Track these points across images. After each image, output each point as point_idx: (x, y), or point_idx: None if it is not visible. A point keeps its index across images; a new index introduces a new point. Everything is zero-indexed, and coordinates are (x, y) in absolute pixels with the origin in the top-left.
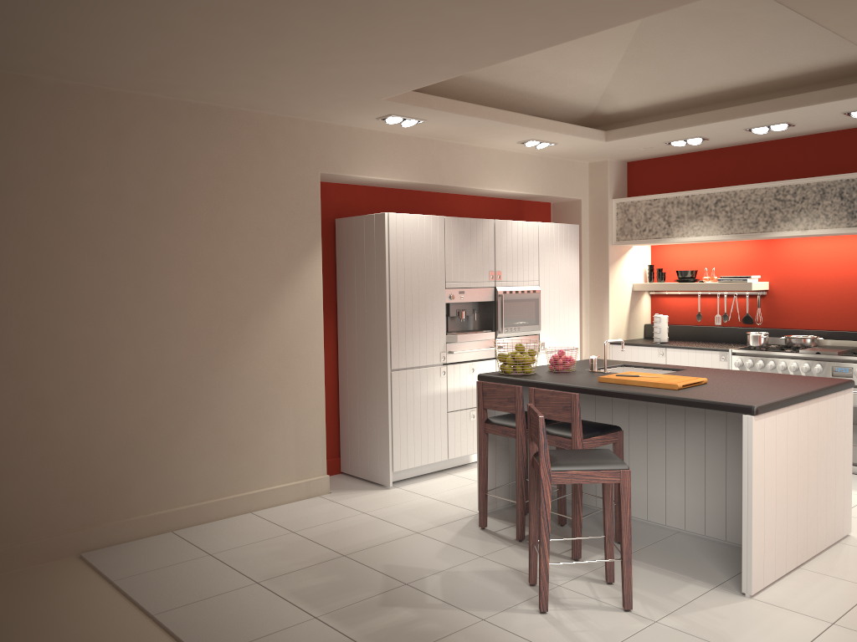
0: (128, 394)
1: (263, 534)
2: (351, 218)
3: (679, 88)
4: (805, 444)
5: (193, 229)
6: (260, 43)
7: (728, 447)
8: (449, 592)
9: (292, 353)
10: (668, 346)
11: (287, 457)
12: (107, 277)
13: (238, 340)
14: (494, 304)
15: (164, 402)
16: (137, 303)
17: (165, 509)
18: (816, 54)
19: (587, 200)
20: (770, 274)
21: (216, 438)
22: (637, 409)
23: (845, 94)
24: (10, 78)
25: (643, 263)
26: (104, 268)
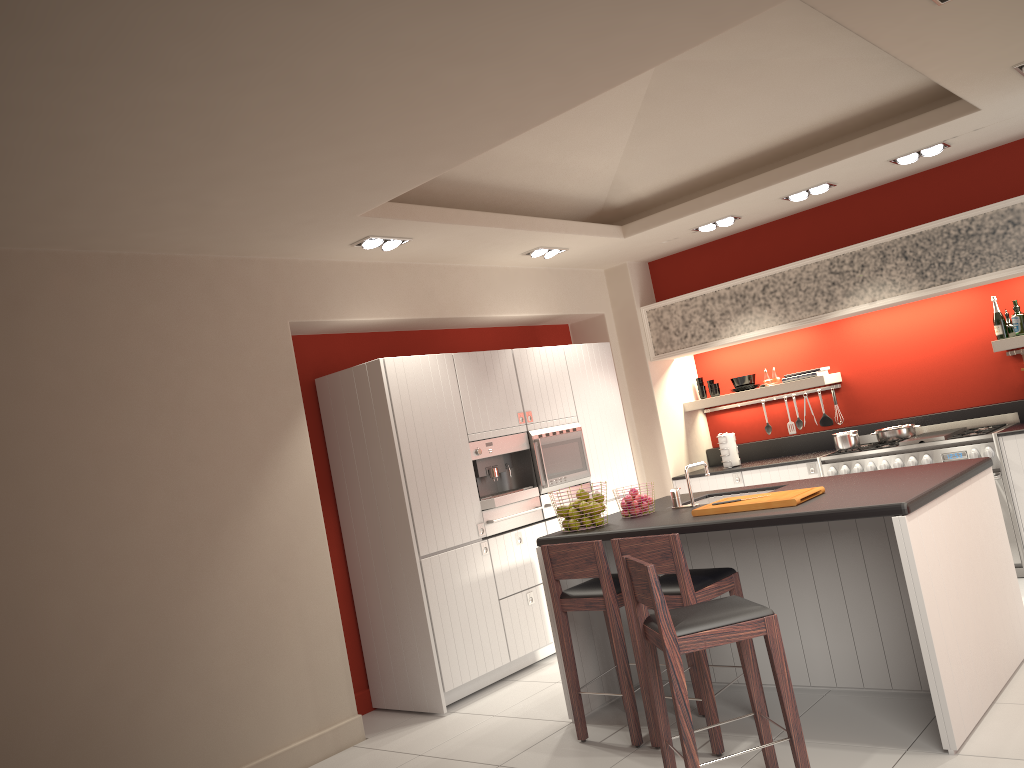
0: (71, 655)
1: None
2: (336, 374)
3: (699, 161)
4: (963, 543)
5: (134, 415)
6: (200, 152)
7: (868, 568)
8: None
9: (288, 558)
10: (743, 469)
11: (302, 701)
12: (23, 497)
13: (215, 553)
14: (530, 453)
15: (123, 656)
16: (69, 526)
17: None
18: (849, 97)
19: (611, 313)
20: (840, 363)
21: (202, 693)
22: (743, 543)
23: (891, 136)
24: None
25: (689, 378)
26: (17, 486)
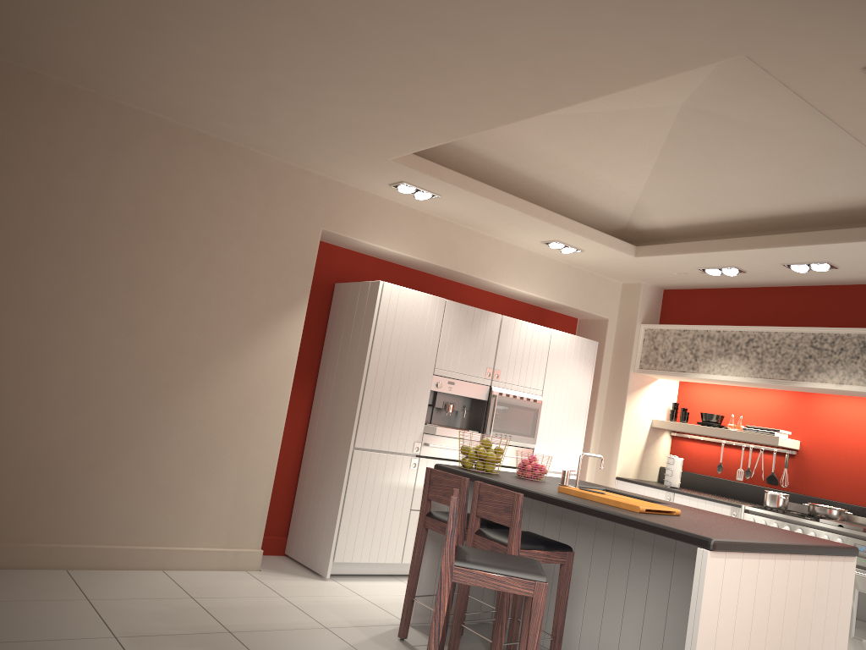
0: (57, 408)
1: (159, 593)
2: (349, 284)
3: (714, 208)
4: (781, 607)
5: (172, 255)
6: (250, 62)
7: None
8: None
9: (251, 406)
10: (676, 491)
11: (219, 519)
12: (67, 283)
13: (194, 379)
14: (486, 404)
15: (95, 426)
16: (92, 316)
17: (66, 543)
18: (859, 187)
19: (616, 321)
20: (802, 433)
21: (143, 478)
22: (603, 536)
23: None
24: (19, 70)
25: (667, 400)
26: (66, 273)
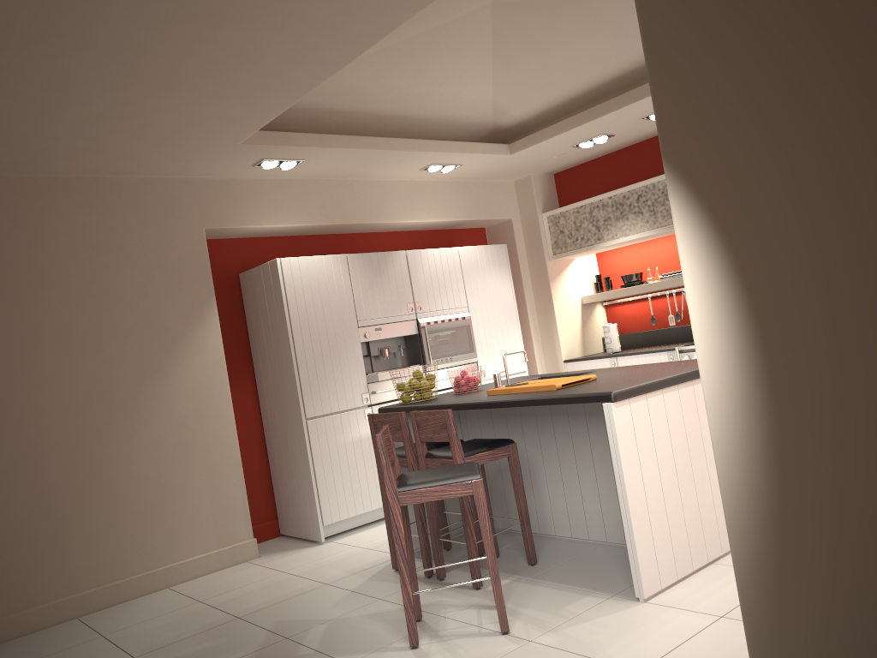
0: (12, 480)
1: (168, 608)
2: (251, 270)
3: (563, 87)
4: (696, 427)
5: (67, 302)
6: (60, 101)
7: None
8: (327, 640)
9: (196, 415)
10: (618, 355)
11: (205, 525)
12: None
13: (133, 409)
14: (418, 337)
15: (54, 483)
16: (12, 385)
17: (68, 595)
18: None
19: (519, 218)
20: None
21: (119, 514)
22: (543, 419)
23: None
24: None
25: (590, 275)
26: None
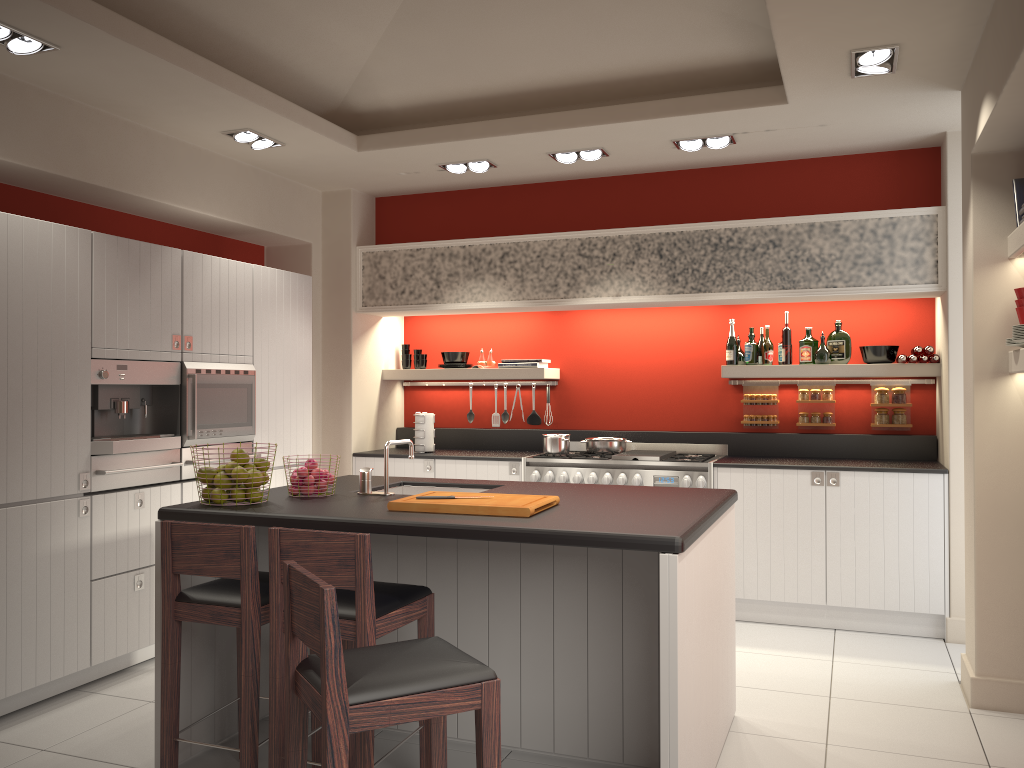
0: None
1: None
2: None
3: (470, 78)
4: (710, 591)
5: None
6: None
7: (591, 605)
8: None
9: None
10: (438, 456)
11: None
12: None
13: None
14: (180, 390)
15: None
16: None
17: None
18: (657, 48)
19: (321, 245)
20: (561, 359)
21: None
22: (441, 553)
23: (688, 107)
24: None
25: (395, 342)
26: None
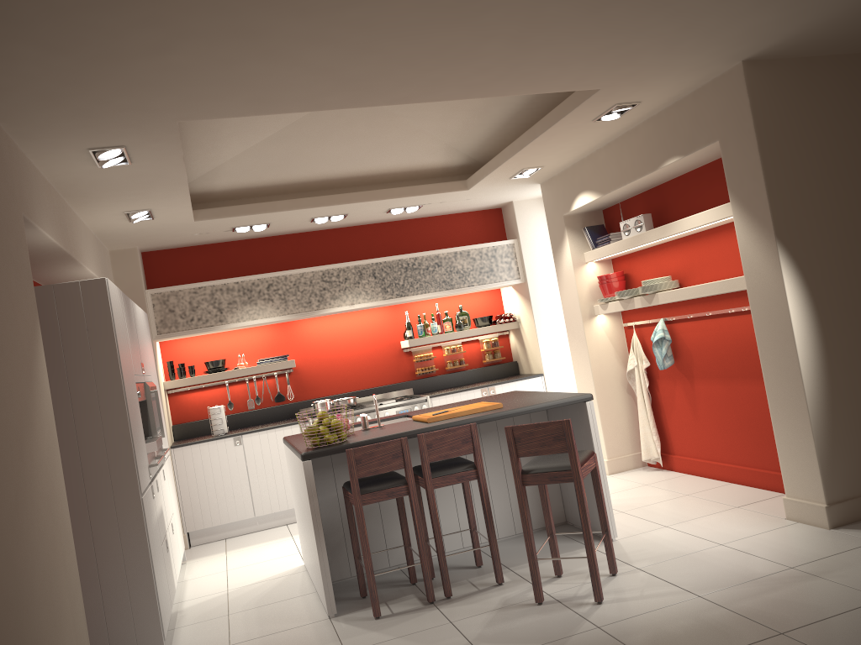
0: None
1: None
2: None
3: (285, 173)
4: None
5: None
6: (310, 5)
7: (504, 455)
8: (527, 639)
9: (53, 495)
10: (245, 432)
11: None
12: None
13: (25, 480)
14: (147, 404)
15: None
16: None
17: None
18: (403, 159)
19: None
20: (292, 353)
21: None
22: (418, 451)
23: (417, 191)
24: None
25: (161, 361)
26: None
